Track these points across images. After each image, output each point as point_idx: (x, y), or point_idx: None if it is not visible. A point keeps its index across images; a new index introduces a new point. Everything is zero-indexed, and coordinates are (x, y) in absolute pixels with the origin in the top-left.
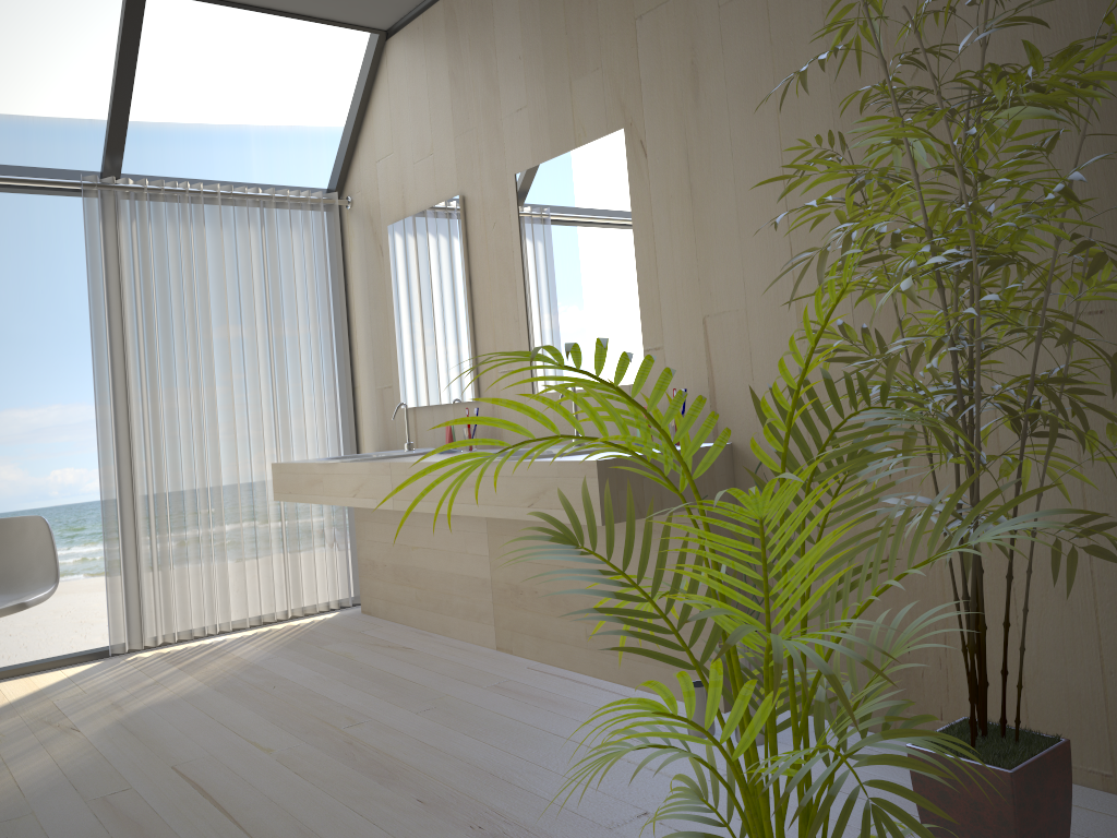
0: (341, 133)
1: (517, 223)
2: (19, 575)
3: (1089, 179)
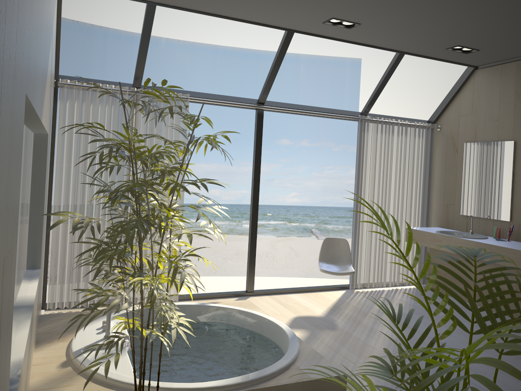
0: (339, 60)
1: None
2: (337, 258)
3: None
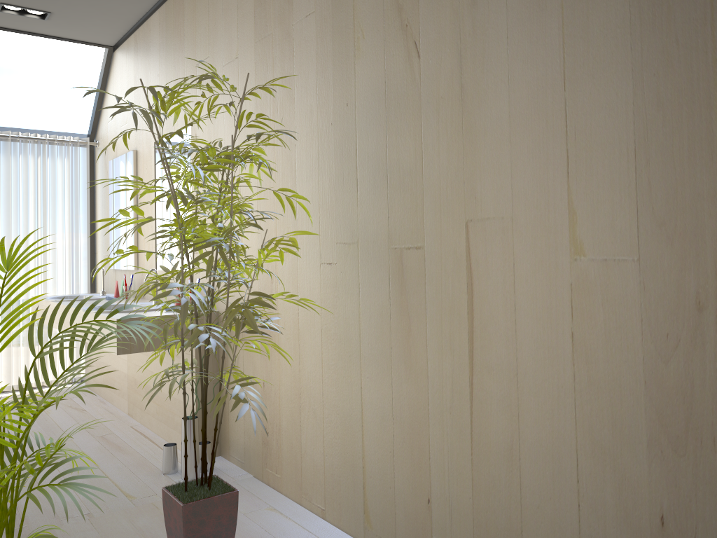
0: None
1: (154, 170)
2: None
3: (330, 192)
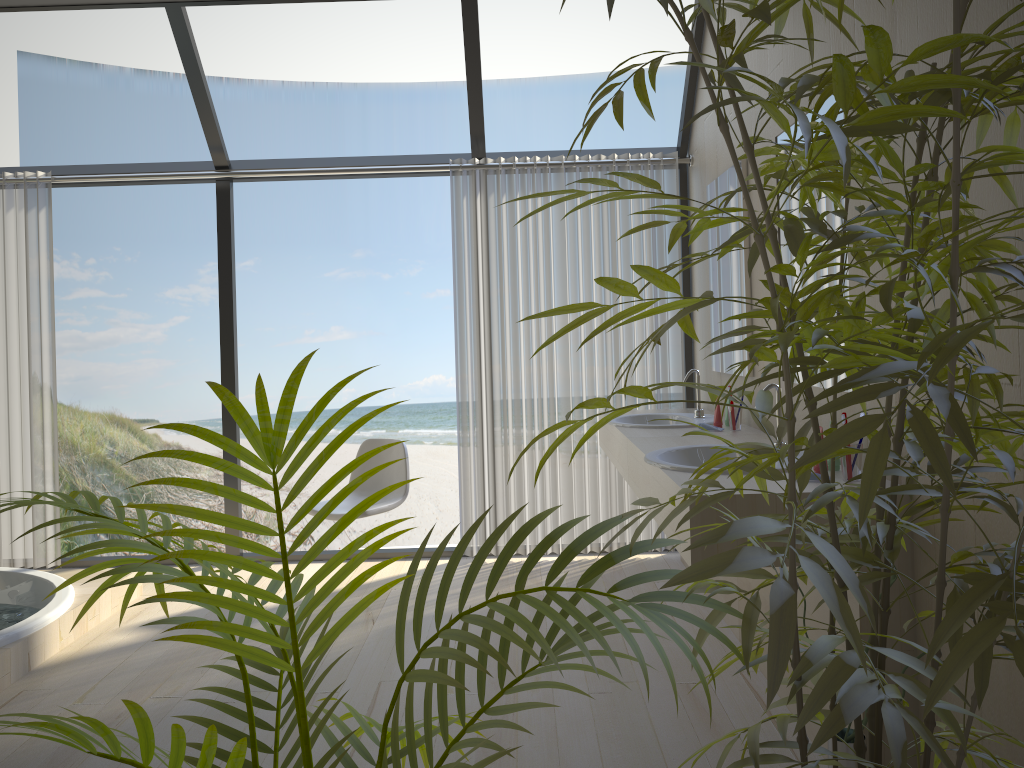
0: None
1: None
2: (385, 485)
3: None
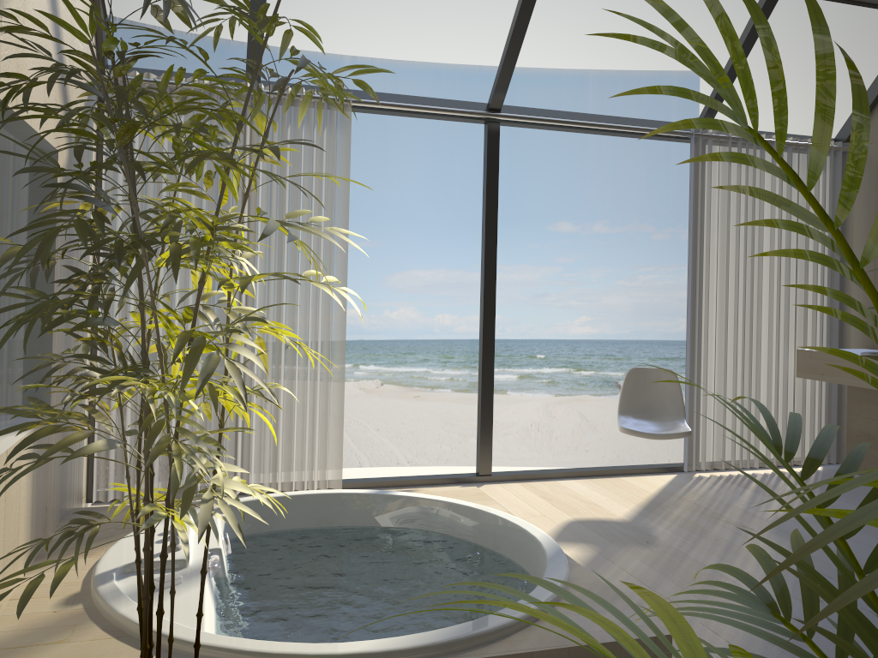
0: (658, 76)
1: None
2: (655, 408)
3: None
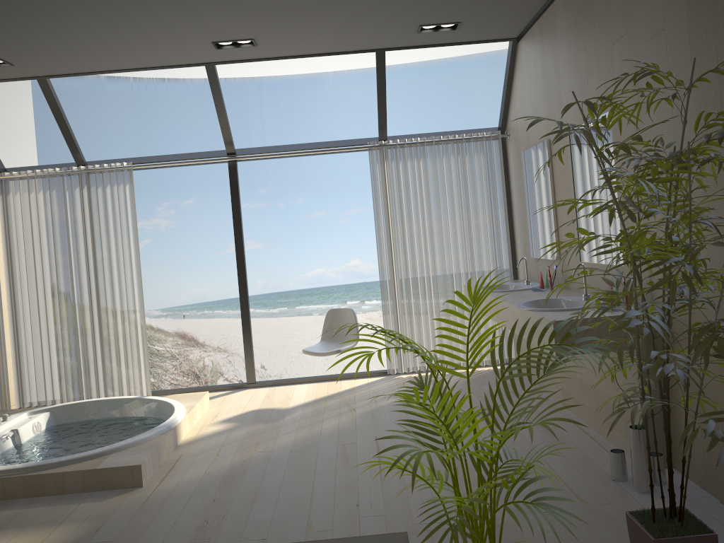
0: None
1: (570, 159)
2: (344, 335)
3: None
